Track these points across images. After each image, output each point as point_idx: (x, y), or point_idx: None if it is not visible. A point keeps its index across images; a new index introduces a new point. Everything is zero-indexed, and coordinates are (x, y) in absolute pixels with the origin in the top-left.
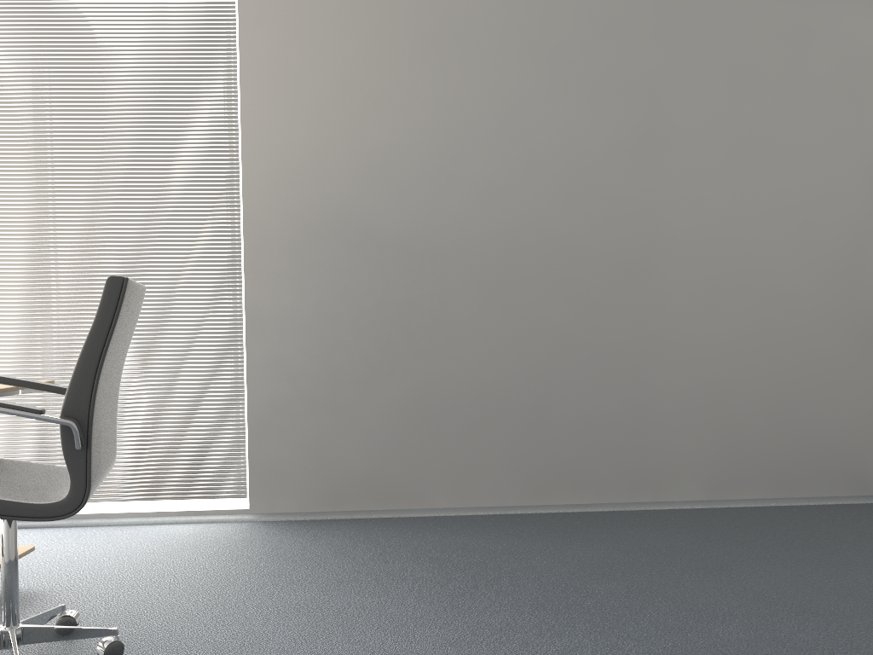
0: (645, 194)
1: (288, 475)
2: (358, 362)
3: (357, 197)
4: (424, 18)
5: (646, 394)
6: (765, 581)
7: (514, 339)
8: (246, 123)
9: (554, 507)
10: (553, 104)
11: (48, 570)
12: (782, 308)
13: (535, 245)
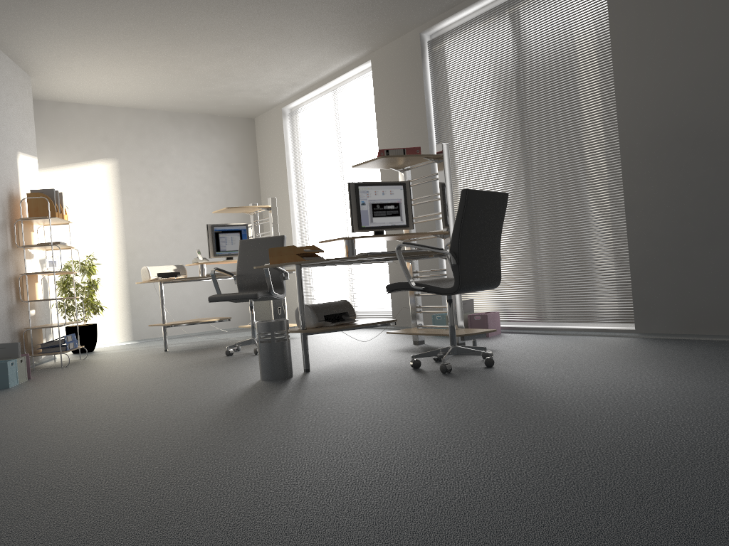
0: None
1: (657, 308)
2: (700, 229)
3: (692, 111)
4: None
5: None
6: None
7: None
8: (617, 80)
9: None
10: None
11: (508, 345)
12: None
13: None
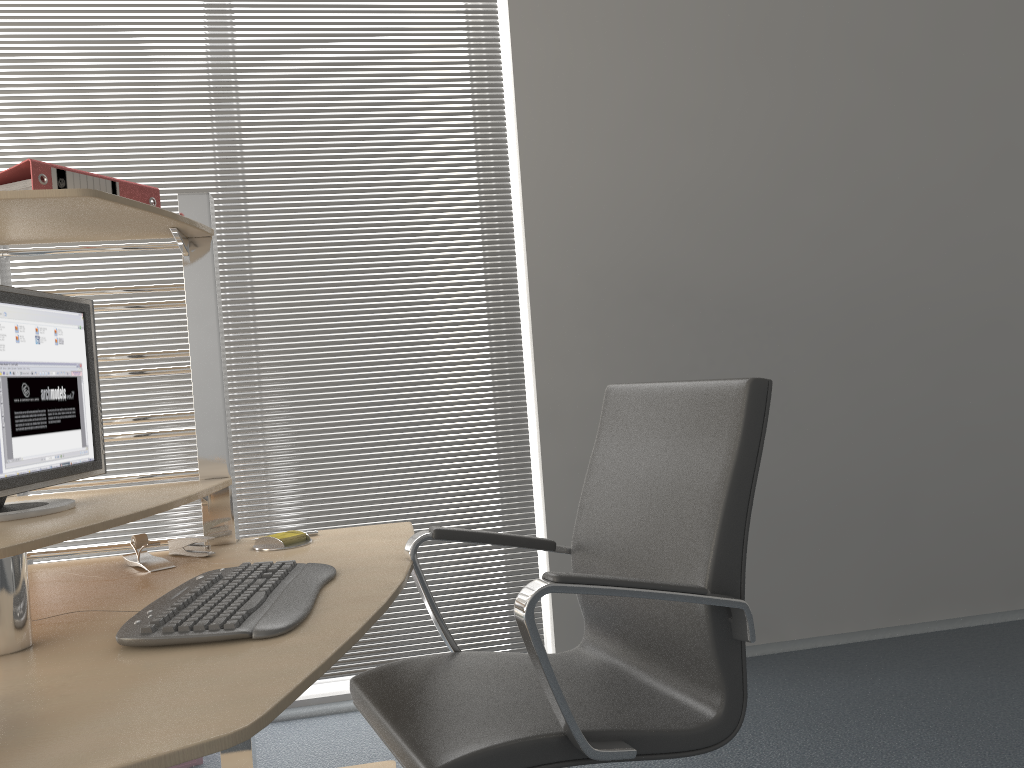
0: (1005, 231)
1: None
2: None
3: (671, 247)
4: (740, 16)
5: (1019, 476)
6: None
7: (867, 418)
8: (526, 154)
9: (926, 625)
10: (896, 124)
11: None
12: None
13: (885, 299)
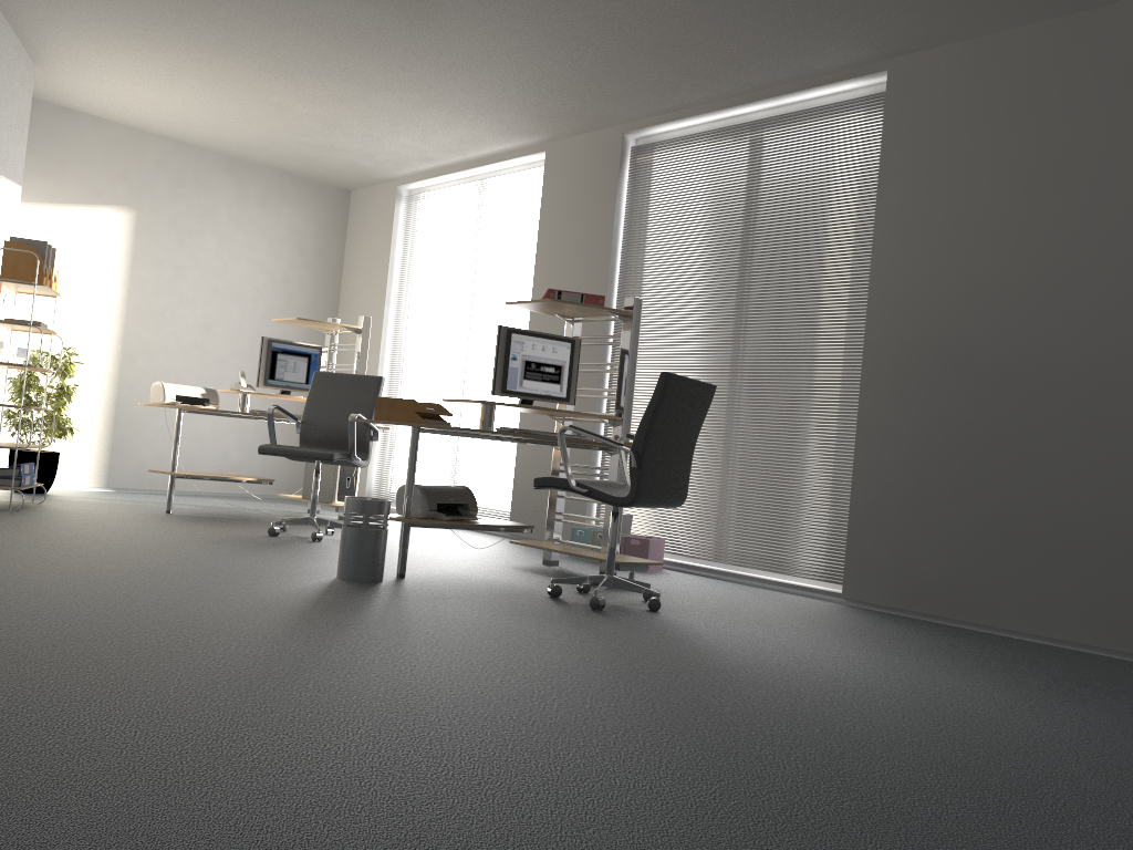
0: None
1: (875, 570)
2: (945, 477)
3: (960, 325)
4: (1041, 152)
5: None
6: None
7: (1105, 469)
8: (875, 263)
9: (1132, 655)
10: None
11: (674, 587)
12: None
13: None
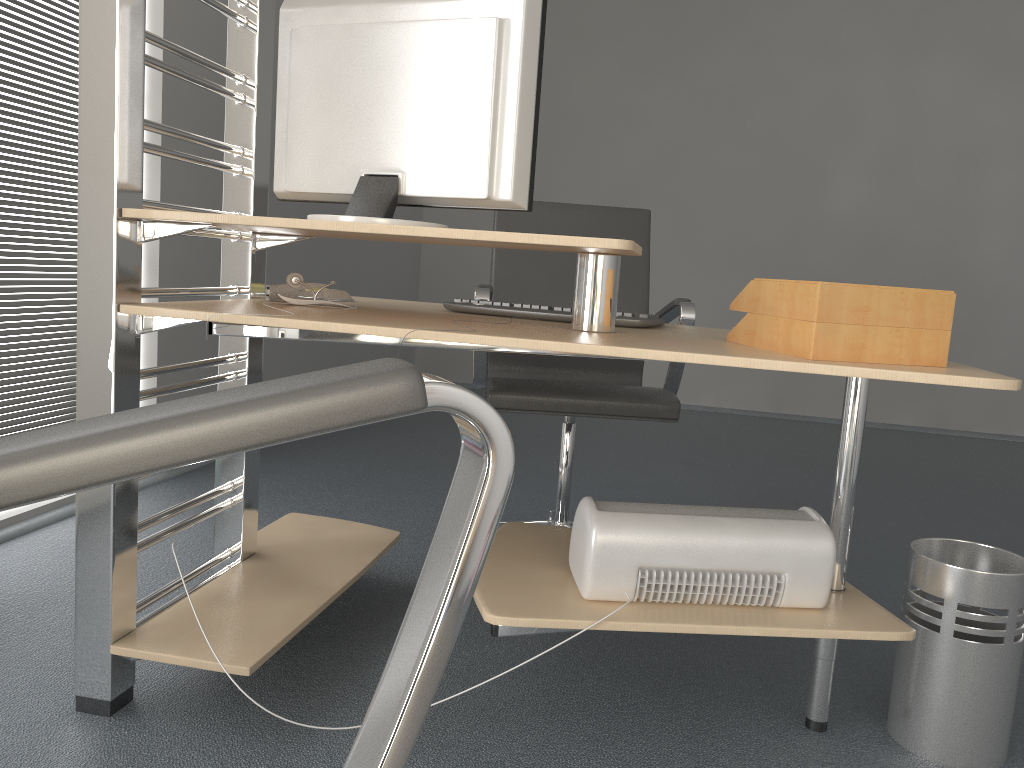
0: None
1: None
2: None
3: None
4: None
5: None
6: (529, 422)
7: (310, 257)
8: None
9: None
10: None
11: None
12: (396, 243)
13: None
